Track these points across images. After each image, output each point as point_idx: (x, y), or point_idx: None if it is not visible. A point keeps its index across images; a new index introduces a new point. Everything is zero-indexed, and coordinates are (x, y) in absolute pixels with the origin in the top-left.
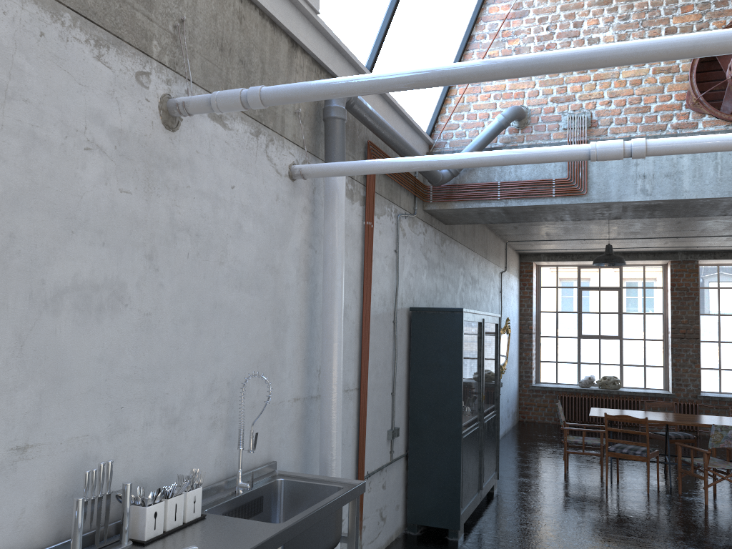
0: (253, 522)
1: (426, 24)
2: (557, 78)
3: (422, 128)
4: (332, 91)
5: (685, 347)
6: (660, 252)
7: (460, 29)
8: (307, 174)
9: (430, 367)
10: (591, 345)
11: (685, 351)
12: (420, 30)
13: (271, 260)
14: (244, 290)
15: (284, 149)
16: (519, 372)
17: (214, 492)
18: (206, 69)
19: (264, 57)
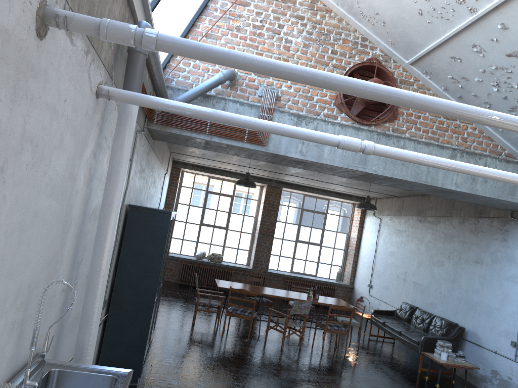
0: None
1: None
2: None
3: None
4: (229, 61)
5: (265, 241)
6: (263, 178)
7: None
8: (114, 97)
9: (138, 253)
10: (207, 231)
11: (265, 243)
12: None
13: (73, 169)
14: (54, 198)
15: (98, 69)
16: None
17: None
18: None
19: None
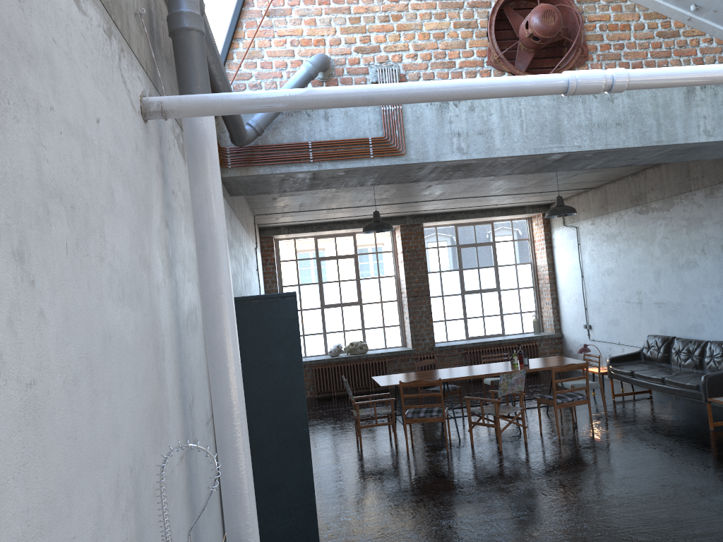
0: None
1: None
2: (359, 25)
3: None
4: None
5: (420, 305)
6: (391, 218)
7: None
8: (173, 112)
9: (263, 367)
10: (334, 314)
11: (420, 308)
12: None
13: (143, 249)
14: (127, 303)
15: (133, 69)
16: None
17: None
18: None
19: None
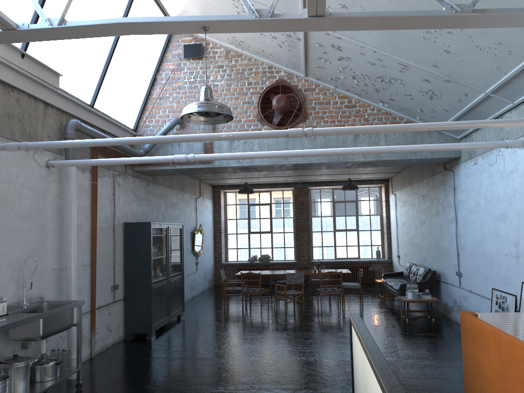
0: (29, 313)
1: (125, 78)
2: None
3: (130, 127)
4: (55, 146)
5: (303, 235)
6: (289, 183)
7: (148, 76)
8: (55, 165)
9: (135, 252)
10: (256, 237)
11: (303, 237)
12: (122, 81)
13: (38, 206)
14: (24, 220)
15: (43, 154)
16: (214, 256)
17: (12, 307)
18: (2, 127)
19: (31, 115)
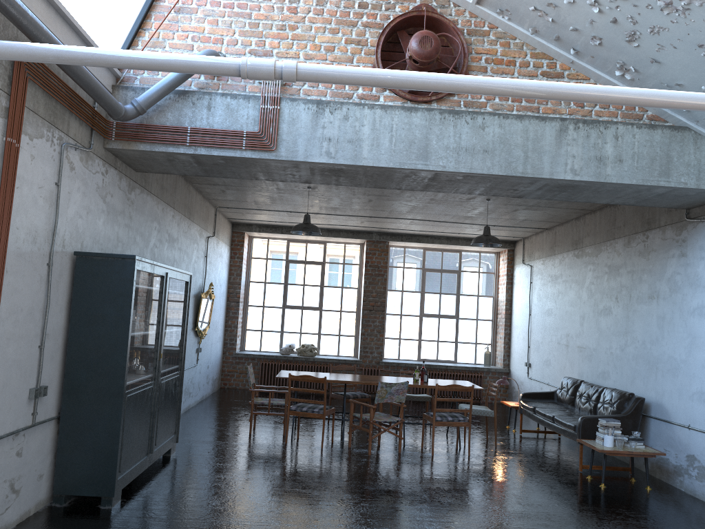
0: None
1: None
2: (257, 30)
3: None
4: None
5: (373, 318)
6: (359, 232)
7: None
8: None
9: (94, 318)
10: (294, 315)
11: (373, 322)
12: None
13: None
14: None
15: None
16: (224, 340)
17: None
18: None
19: None
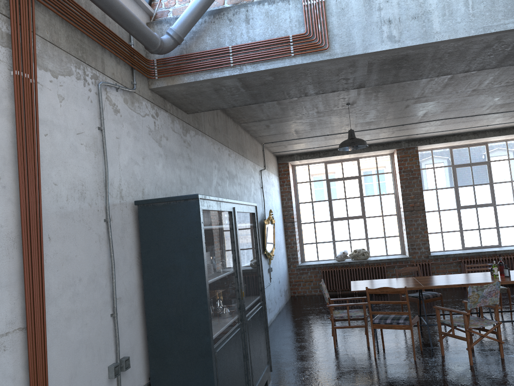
0: None
1: None
2: None
3: None
4: None
5: (415, 218)
6: (388, 143)
7: None
8: None
9: (166, 271)
10: (342, 226)
11: (416, 221)
12: None
13: None
14: None
15: None
16: (287, 256)
17: None
18: None
19: None
